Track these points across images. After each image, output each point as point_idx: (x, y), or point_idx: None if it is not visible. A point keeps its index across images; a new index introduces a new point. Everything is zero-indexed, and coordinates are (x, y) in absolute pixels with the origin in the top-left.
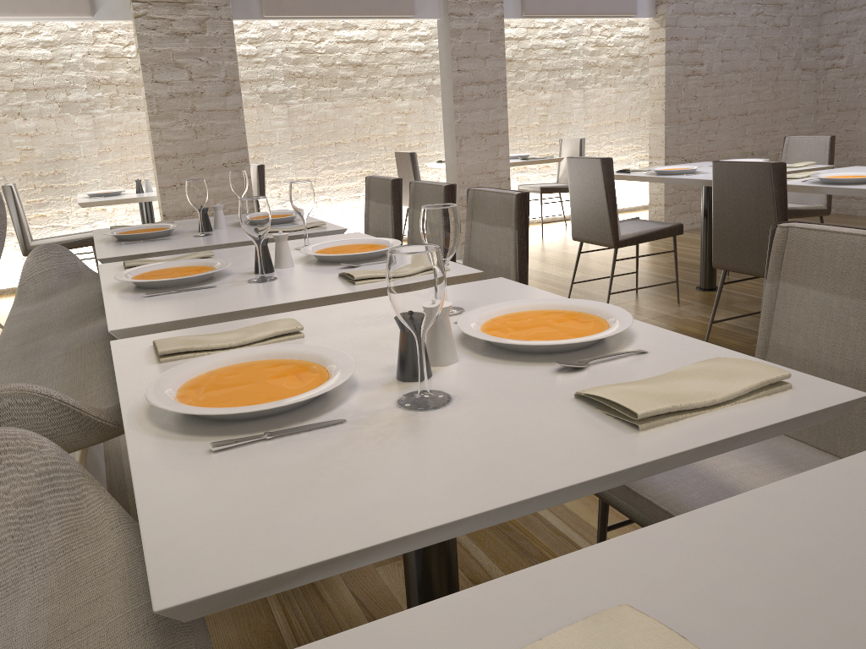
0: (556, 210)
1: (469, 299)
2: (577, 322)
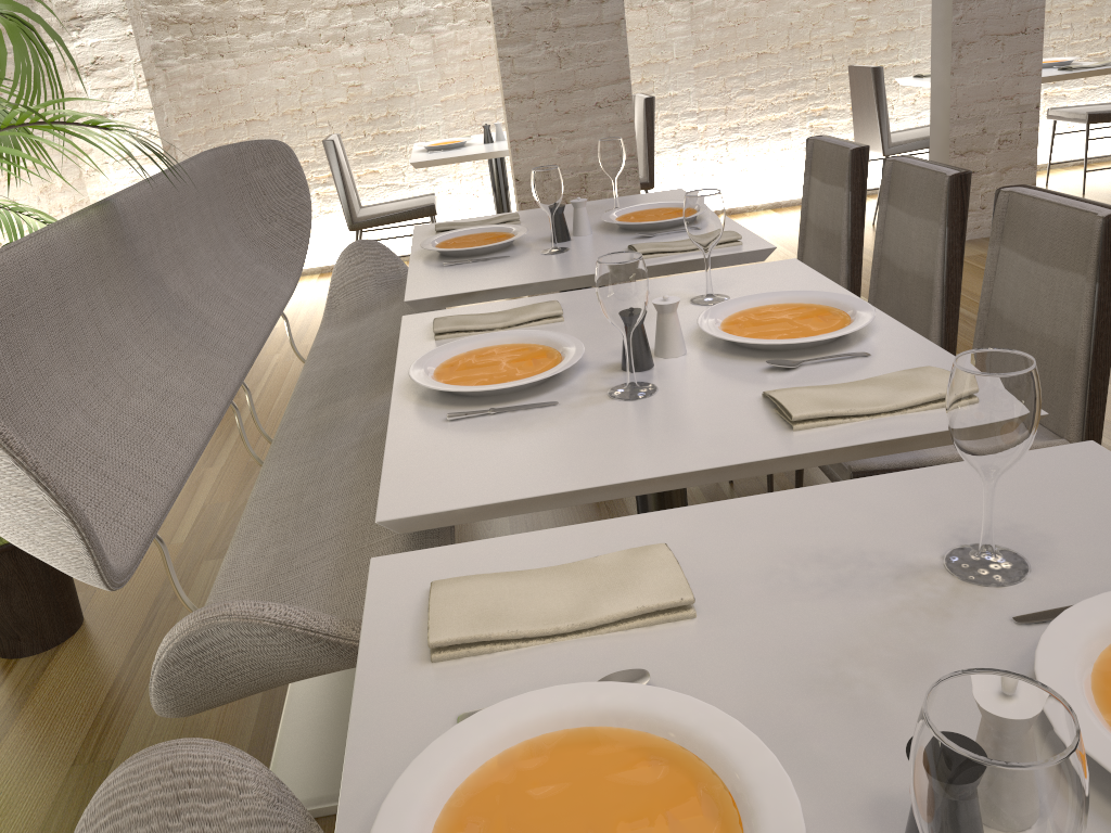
0: (1109, 145)
1: (1034, 521)
2: None
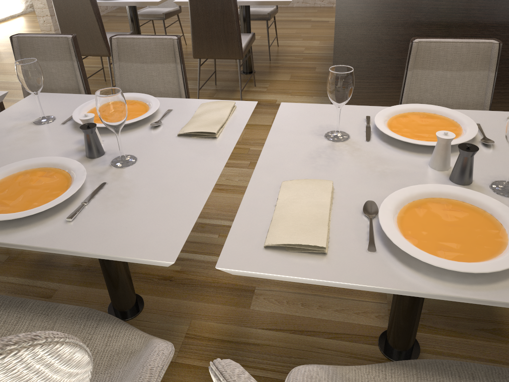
0: None
1: (319, 123)
2: (427, 119)
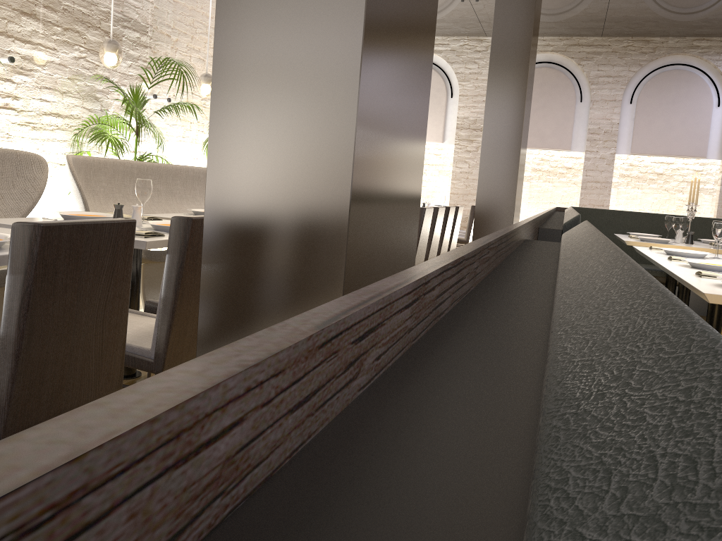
0: None
1: None
2: None
